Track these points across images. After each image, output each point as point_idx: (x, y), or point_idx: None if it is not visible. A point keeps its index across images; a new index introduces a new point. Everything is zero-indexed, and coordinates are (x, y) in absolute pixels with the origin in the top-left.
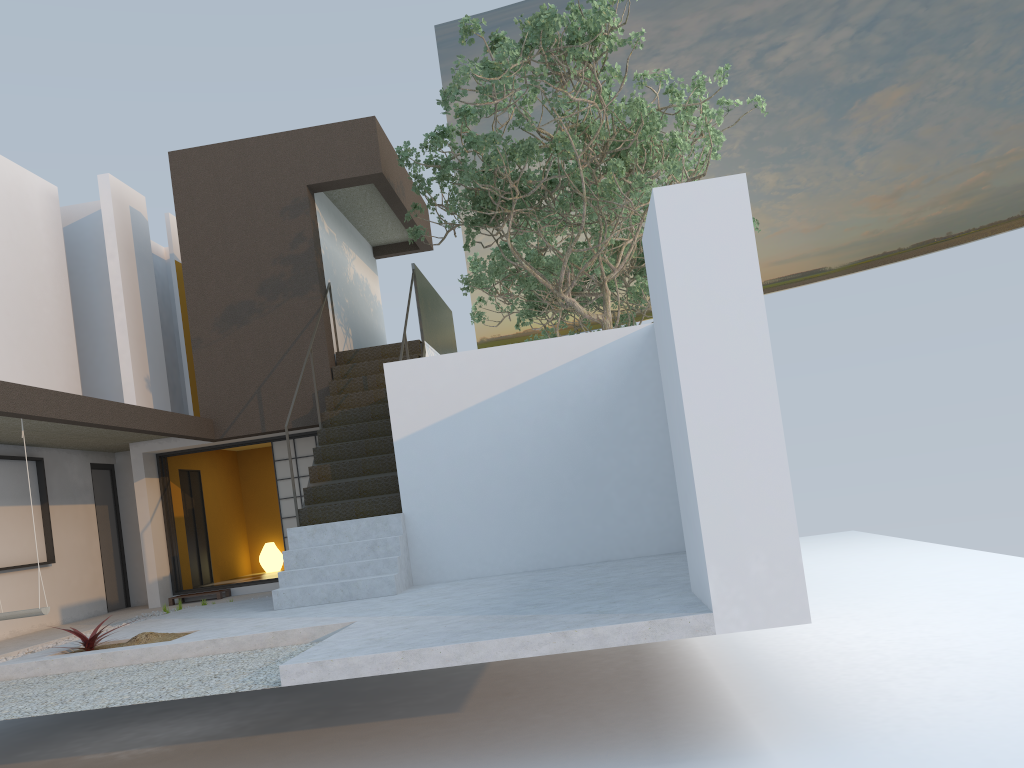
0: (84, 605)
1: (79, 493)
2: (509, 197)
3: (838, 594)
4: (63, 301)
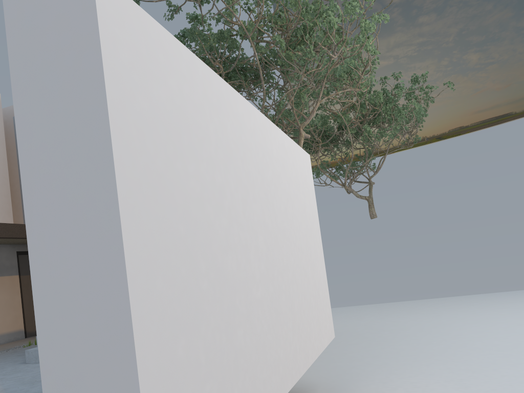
0: (5, 335)
1: (6, 269)
2: (229, 74)
3: (458, 364)
4: (0, 159)
